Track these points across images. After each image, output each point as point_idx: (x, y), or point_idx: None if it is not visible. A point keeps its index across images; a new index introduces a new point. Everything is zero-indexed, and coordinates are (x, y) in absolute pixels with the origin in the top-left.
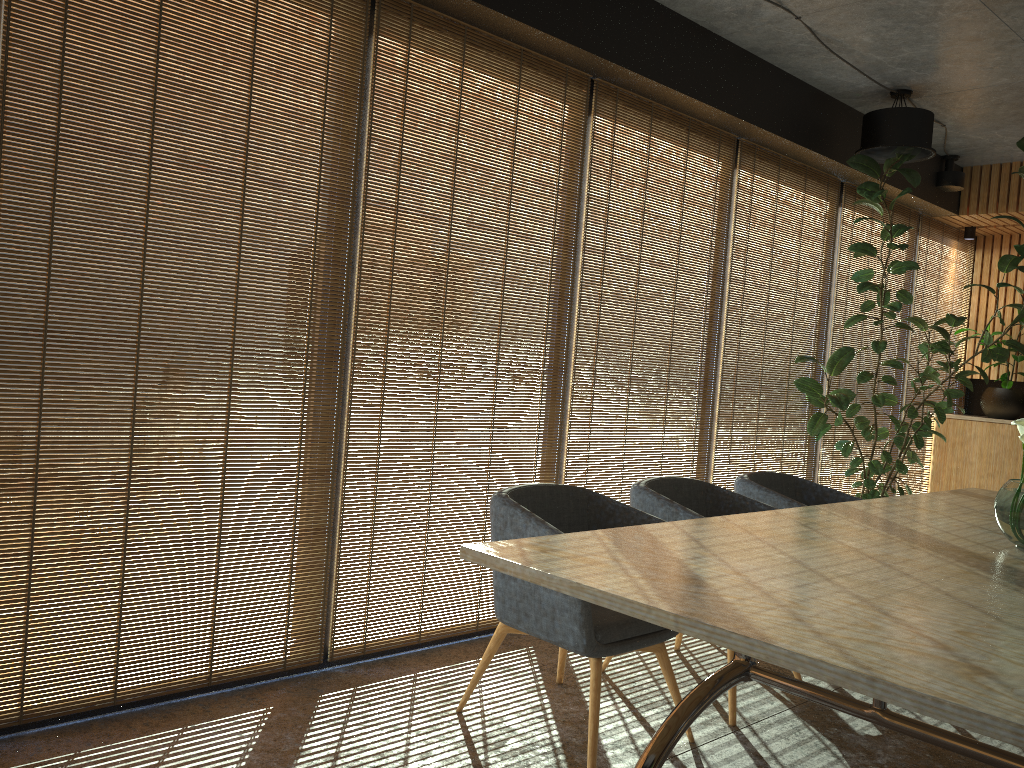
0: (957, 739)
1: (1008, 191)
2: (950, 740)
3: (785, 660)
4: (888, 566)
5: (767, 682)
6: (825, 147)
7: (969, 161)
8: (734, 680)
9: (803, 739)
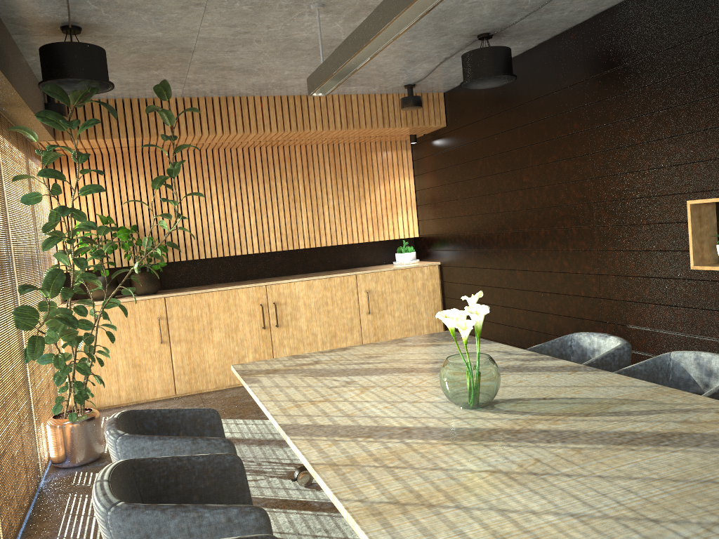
0: None
1: None
2: None
3: None
4: (570, 475)
5: None
6: (8, 72)
7: None
8: None
9: None
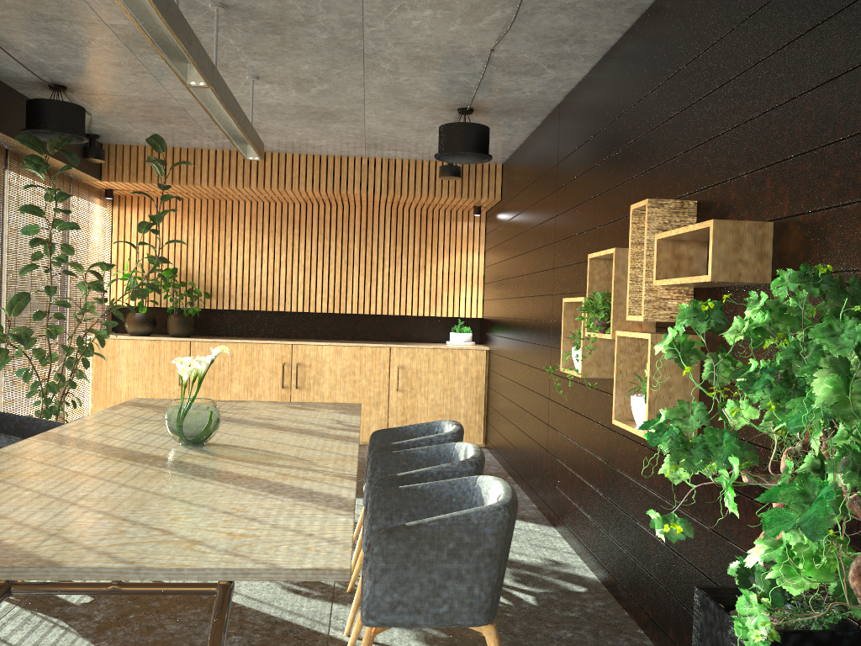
0: (170, 585)
1: (137, 167)
2: (166, 588)
3: (75, 574)
4: (109, 481)
5: (27, 592)
6: None
7: (108, 140)
8: (0, 600)
9: (35, 625)
